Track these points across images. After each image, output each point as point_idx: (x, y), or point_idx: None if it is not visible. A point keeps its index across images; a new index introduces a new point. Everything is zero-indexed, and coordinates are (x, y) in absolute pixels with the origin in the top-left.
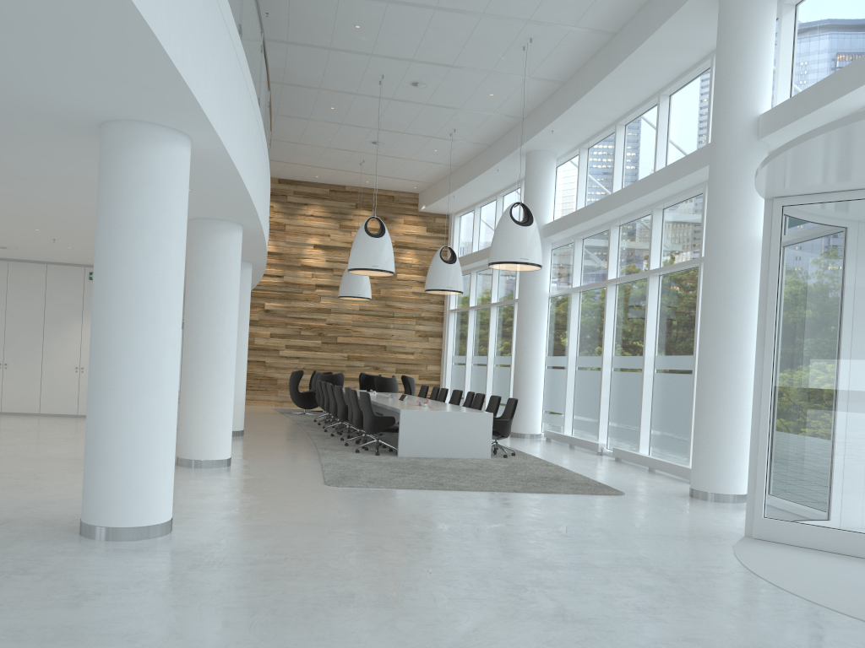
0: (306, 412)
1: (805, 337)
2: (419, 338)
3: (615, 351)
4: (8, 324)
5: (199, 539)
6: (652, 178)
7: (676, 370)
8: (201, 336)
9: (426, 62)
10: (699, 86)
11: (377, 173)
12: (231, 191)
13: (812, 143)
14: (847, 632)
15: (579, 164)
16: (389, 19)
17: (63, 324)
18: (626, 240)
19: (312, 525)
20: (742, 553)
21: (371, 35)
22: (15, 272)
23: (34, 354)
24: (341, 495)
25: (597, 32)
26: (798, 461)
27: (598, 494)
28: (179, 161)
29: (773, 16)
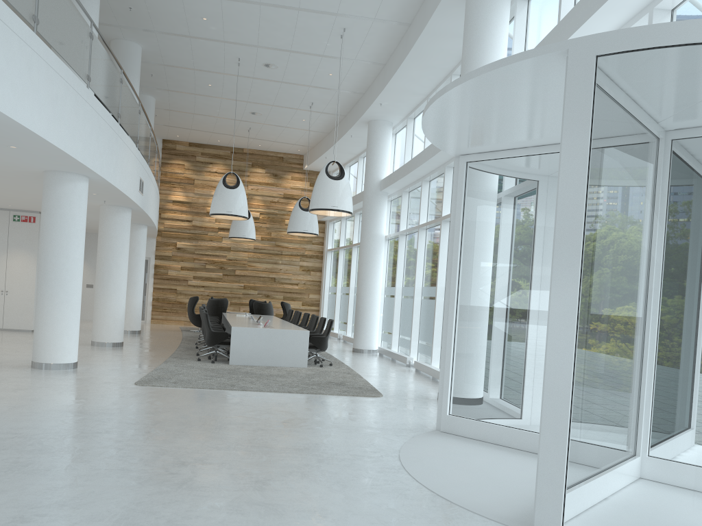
0: None
1: (479, 269)
2: (302, 272)
3: (424, 283)
4: None
5: None
6: None
7: None
8: (49, 264)
9: (269, 48)
10: None
11: (264, 138)
12: (47, 148)
13: (436, 109)
14: (409, 502)
15: (407, 131)
16: (227, 13)
17: None
18: (433, 192)
19: (75, 413)
20: (413, 442)
21: (218, 25)
22: None
23: None
24: (135, 392)
25: (395, 23)
26: (473, 369)
27: (358, 396)
28: None
29: (505, 9)
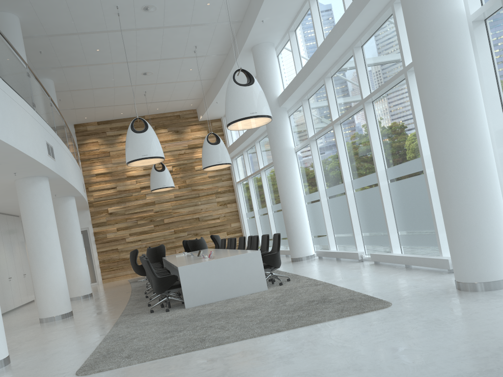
0: None
1: None
2: (220, 207)
3: (352, 176)
4: None
5: None
6: (345, 17)
7: (407, 175)
8: None
9: None
10: None
11: (160, 100)
12: None
13: None
14: None
15: (291, 43)
16: None
17: None
18: (339, 85)
19: None
20: None
21: None
22: None
23: None
24: None
25: None
26: None
27: (365, 312)
28: None
29: None
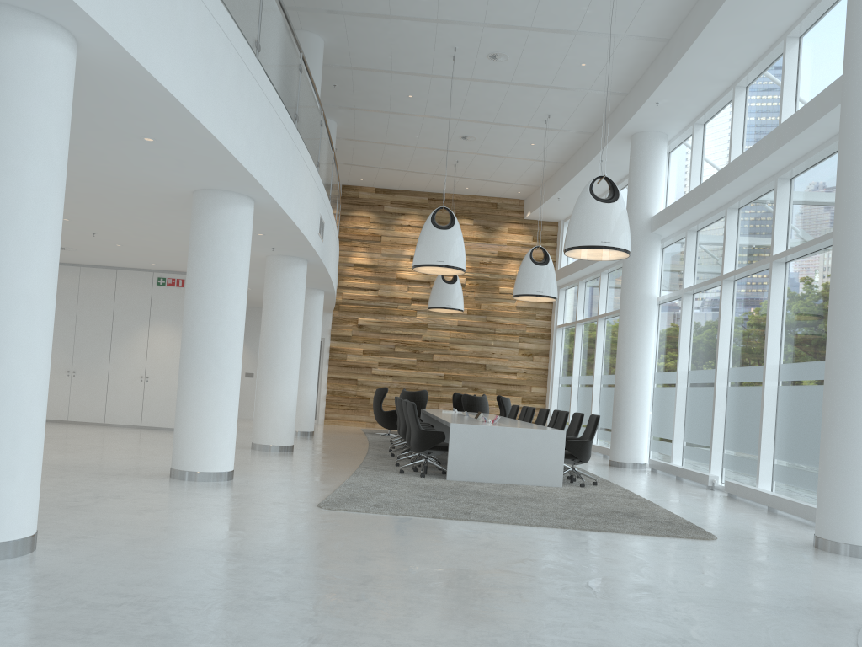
0: (393, 433)
1: None
2: (522, 357)
3: (732, 361)
4: (78, 331)
5: (47, 567)
6: (773, 136)
7: (806, 381)
8: (197, 325)
9: (500, 26)
10: (836, 15)
11: (475, 176)
12: (197, 138)
13: None
14: None
15: (693, 142)
16: None
17: (130, 331)
18: (746, 224)
19: (230, 556)
20: None
21: None
22: (86, 278)
23: (101, 362)
24: (321, 520)
25: None
26: None
27: (677, 537)
28: (44, 57)
29: None
